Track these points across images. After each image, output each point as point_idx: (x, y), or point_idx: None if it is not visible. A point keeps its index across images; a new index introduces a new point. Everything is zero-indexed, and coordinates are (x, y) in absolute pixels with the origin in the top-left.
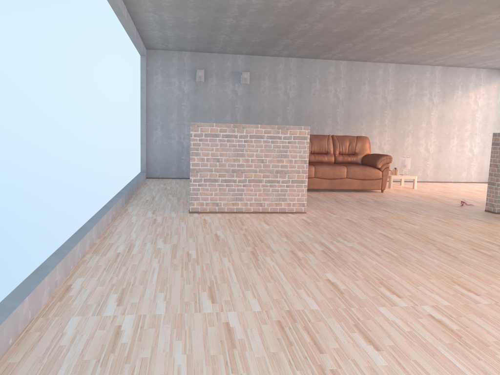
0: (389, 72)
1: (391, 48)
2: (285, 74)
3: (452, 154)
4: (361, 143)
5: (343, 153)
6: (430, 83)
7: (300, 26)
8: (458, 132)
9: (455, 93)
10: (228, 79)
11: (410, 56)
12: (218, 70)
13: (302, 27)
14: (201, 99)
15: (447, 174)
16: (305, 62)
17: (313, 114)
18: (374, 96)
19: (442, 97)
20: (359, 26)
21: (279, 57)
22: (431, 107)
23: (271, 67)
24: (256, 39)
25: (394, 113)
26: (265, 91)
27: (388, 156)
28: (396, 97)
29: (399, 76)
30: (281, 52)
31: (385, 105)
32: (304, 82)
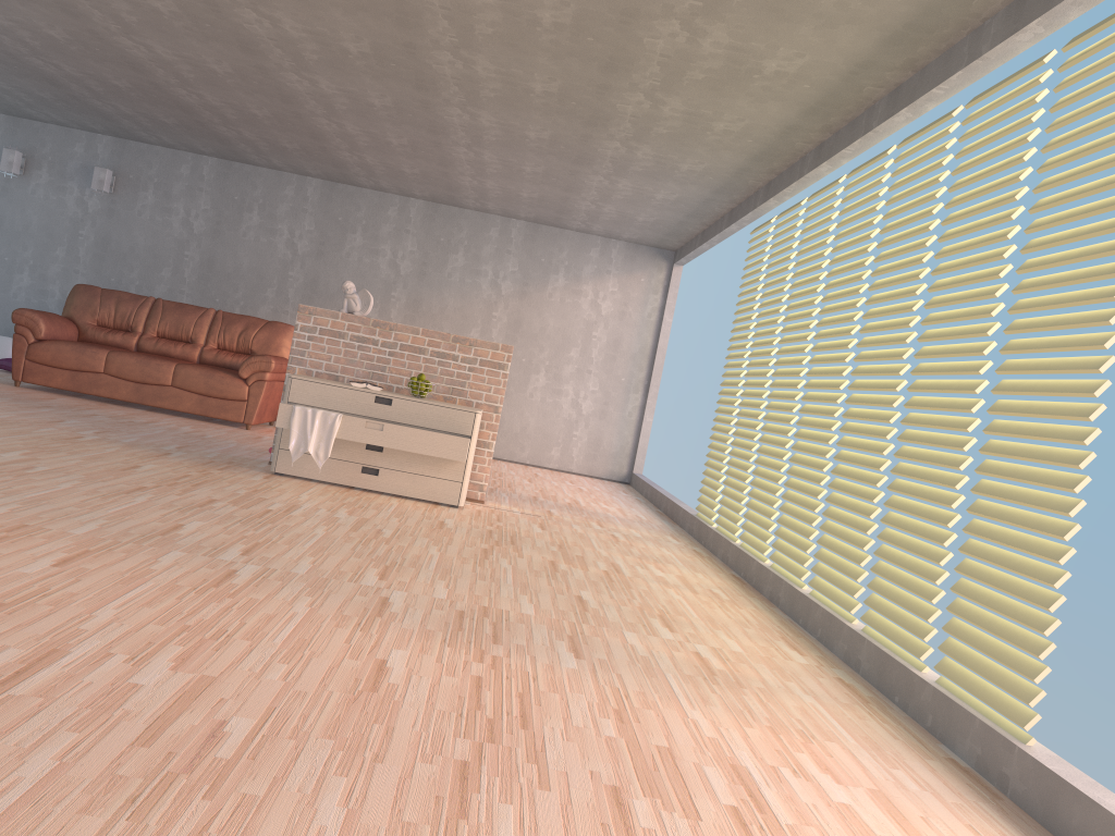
0: (411, 217)
1: (317, 149)
2: (191, 187)
3: (533, 406)
4: (268, 334)
5: (226, 348)
6: (497, 252)
7: (39, 64)
8: (550, 361)
9: (551, 280)
10: (72, 177)
11: (403, 180)
12: (56, 157)
13: (44, 66)
14: (12, 208)
15: (517, 445)
16: (236, 170)
17: (238, 275)
18: (373, 259)
19: (520, 284)
20: (134, 77)
21: (182, 152)
22: (495, 301)
23: (163, 167)
24: (40, 91)
25: (413, 300)
26: (145, 212)
27: (266, 357)
28: (421, 268)
29: (432, 228)
30: (159, 137)
31: (394, 280)
32: (229, 207)
